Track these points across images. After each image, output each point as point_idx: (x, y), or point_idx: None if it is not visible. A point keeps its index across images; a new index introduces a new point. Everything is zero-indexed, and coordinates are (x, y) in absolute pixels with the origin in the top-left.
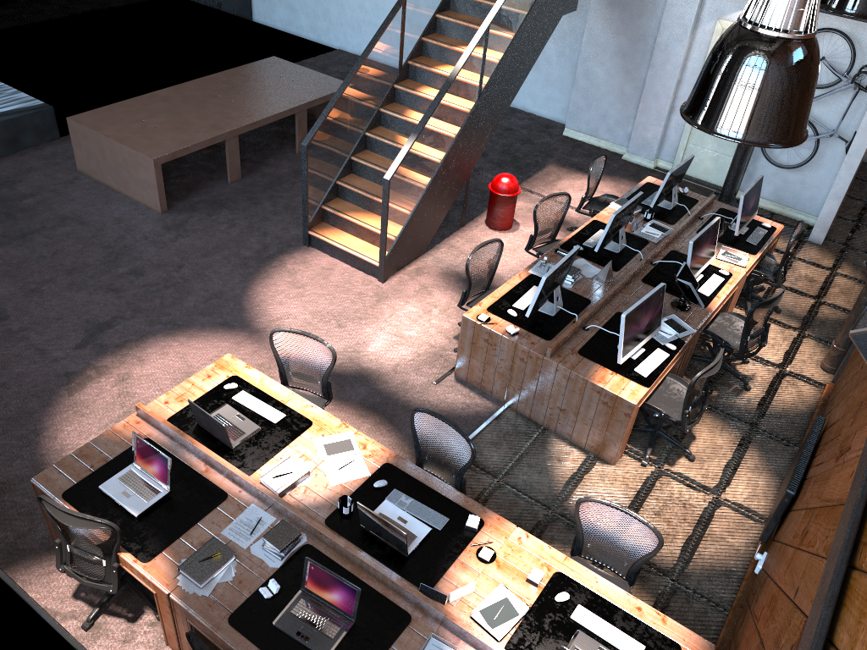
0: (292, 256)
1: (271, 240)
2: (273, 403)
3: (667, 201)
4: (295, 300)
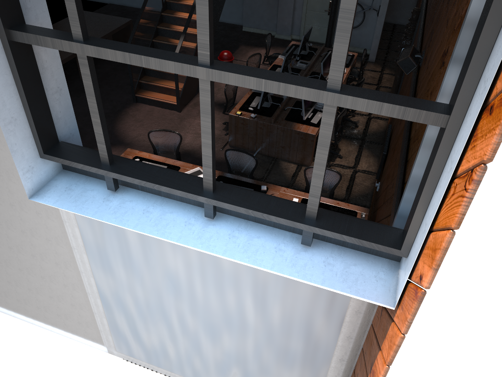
0: (130, 108)
1: (116, 103)
2: (159, 163)
3: (304, 51)
4: (140, 127)
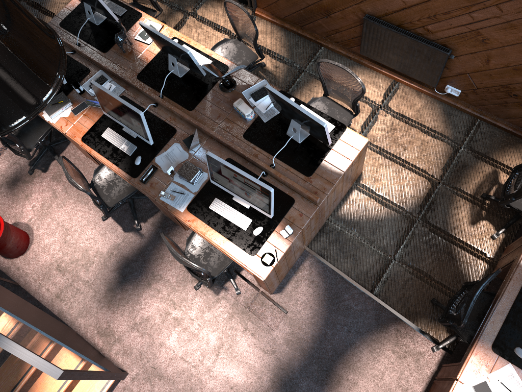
0: None
1: None
2: None
3: None
4: None
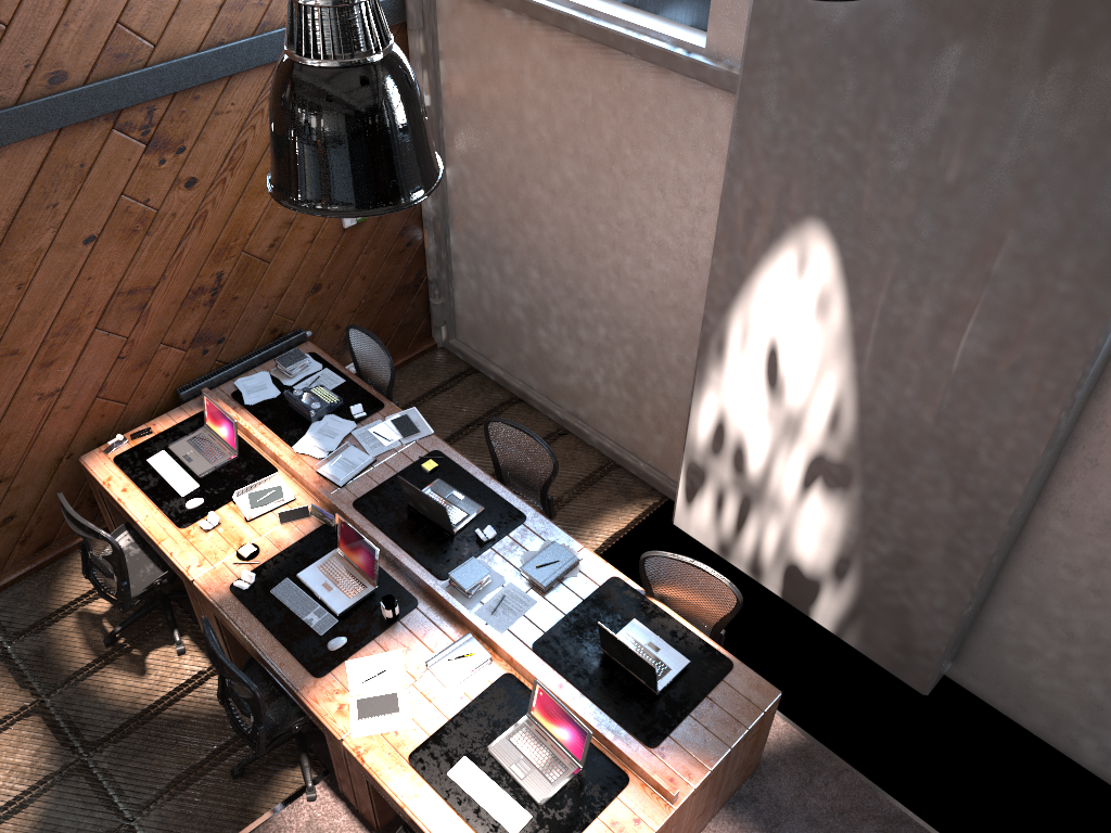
0: None
1: None
2: (466, 804)
3: None
4: None
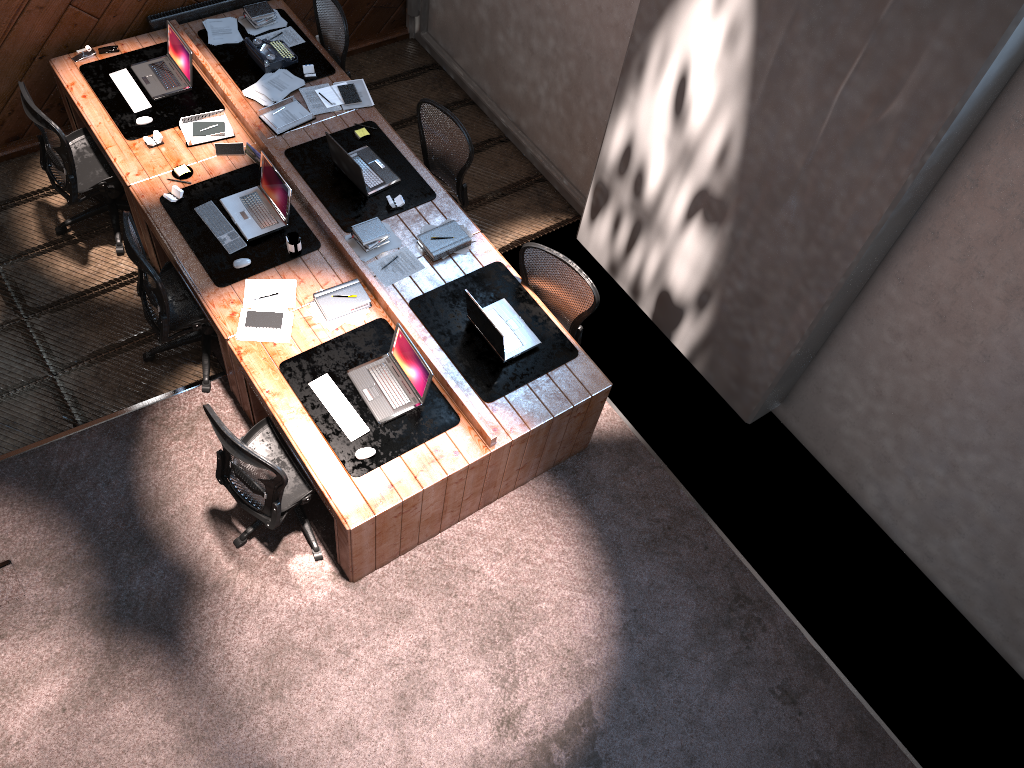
0: None
1: None
2: (318, 409)
3: None
4: None
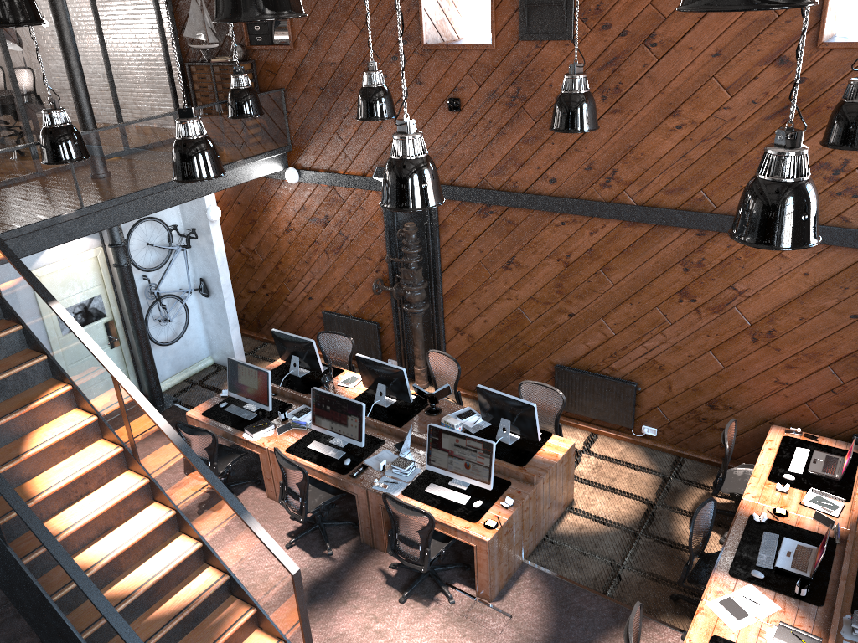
0: None
1: None
2: None
3: (248, 404)
4: None
